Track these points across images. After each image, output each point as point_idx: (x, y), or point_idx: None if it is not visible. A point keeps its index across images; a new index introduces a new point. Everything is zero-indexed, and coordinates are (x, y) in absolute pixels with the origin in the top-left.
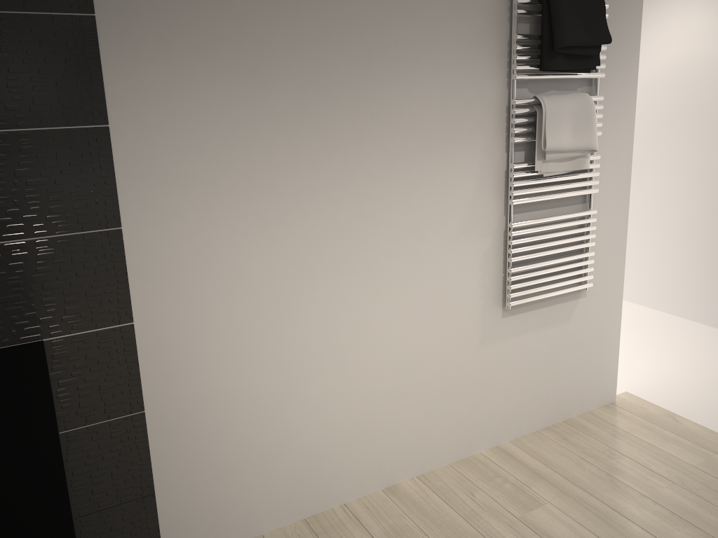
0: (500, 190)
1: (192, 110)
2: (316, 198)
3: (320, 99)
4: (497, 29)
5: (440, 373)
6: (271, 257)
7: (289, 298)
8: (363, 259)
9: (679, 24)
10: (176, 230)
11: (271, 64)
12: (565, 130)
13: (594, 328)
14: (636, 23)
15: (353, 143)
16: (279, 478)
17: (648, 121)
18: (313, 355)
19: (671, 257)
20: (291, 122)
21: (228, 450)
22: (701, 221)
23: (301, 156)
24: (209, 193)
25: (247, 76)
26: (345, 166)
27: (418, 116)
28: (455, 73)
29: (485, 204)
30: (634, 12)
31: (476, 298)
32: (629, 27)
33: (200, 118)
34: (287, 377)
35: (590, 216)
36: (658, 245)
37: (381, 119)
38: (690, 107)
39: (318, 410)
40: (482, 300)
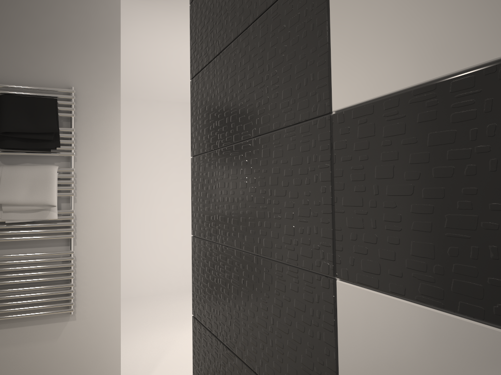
0: None
1: None
2: None
3: None
4: None
5: None
6: None
7: None
8: None
9: None
10: None
11: None
12: (20, 190)
13: (88, 347)
14: (114, 121)
15: None
16: None
17: None
18: None
19: None
20: None
21: None
22: None
23: None
24: None
25: None
26: None
27: None
28: None
29: None
30: (112, 114)
31: None
32: (107, 123)
33: None
34: None
35: (71, 255)
36: None
37: None
38: None
39: None
40: None
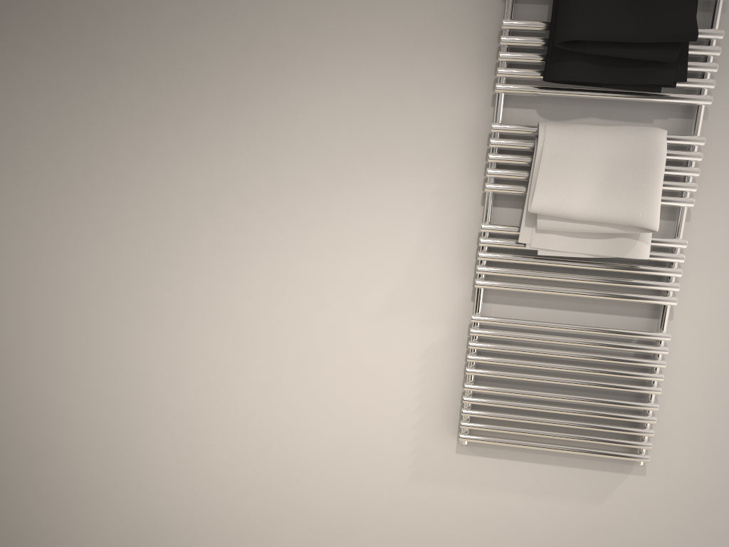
0: (468, 262)
1: (28, 91)
2: (168, 216)
3: (180, 93)
4: (478, 13)
5: (339, 494)
6: (108, 274)
7: (127, 328)
8: (228, 306)
9: None
10: (6, 219)
11: (119, 46)
12: (581, 185)
13: (660, 534)
14: None
15: (222, 154)
16: (106, 530)
17: None
18: (154, 404)
19: None
20: (140, 118)
21: (51, 473)
22: None
23: (150, 161)
24: (42, 186)
25: (90, 58)
26: (209, 182)
27: (324, 131)
28: (392, 76)
29: (436, 277)
30: None
31: (409, 410)
32: None
33: (36, 102)
34: (121, 419)
35: (659, 342)
36: None
37: (264, 128)
38: None
39: (157, 471)
40: (419, 416)
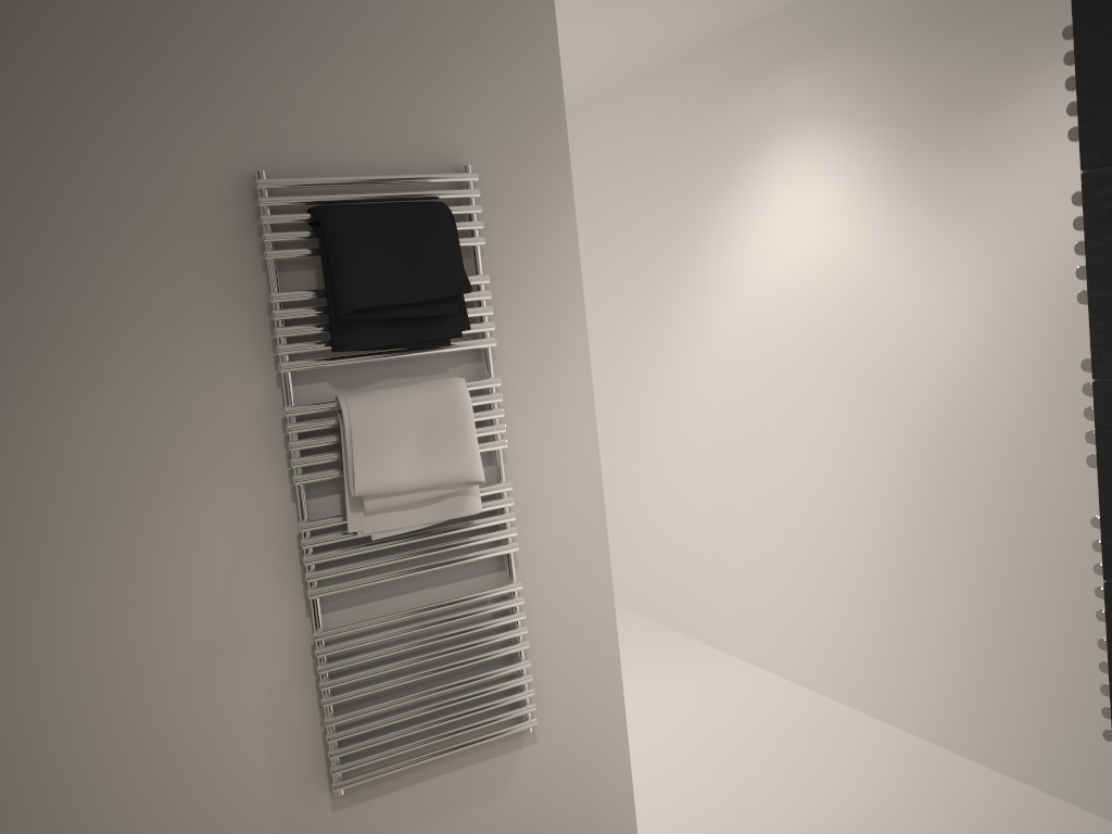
0: (292, 572)
1: None
2: None
3: None
4: (239, 287)
5: None
6: None
7: None
8: None
9: (788, 209)
10: None
11: None
12: (401, 453)
13: (568, 799)
14: (566, 243)
15: None
16: None
17: (772, 369)
18: None
19: (835, 603)
20: None
21: None
22: (866, 540)
23: None
24: None
25: None
26: None
27: (65, 461)
28: (148, 375)
29: (258, 602)
30: (559, 225)
31: (261, 783)
32: (551, 252)
33: None
34: None
35: (514, 593)
36: (815, 581)
37: None
38: (822, 345)
39: None
40: (276, 785)
